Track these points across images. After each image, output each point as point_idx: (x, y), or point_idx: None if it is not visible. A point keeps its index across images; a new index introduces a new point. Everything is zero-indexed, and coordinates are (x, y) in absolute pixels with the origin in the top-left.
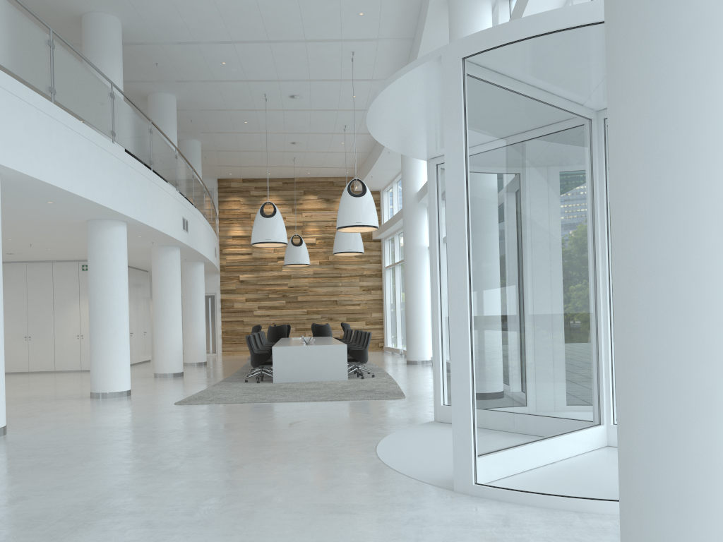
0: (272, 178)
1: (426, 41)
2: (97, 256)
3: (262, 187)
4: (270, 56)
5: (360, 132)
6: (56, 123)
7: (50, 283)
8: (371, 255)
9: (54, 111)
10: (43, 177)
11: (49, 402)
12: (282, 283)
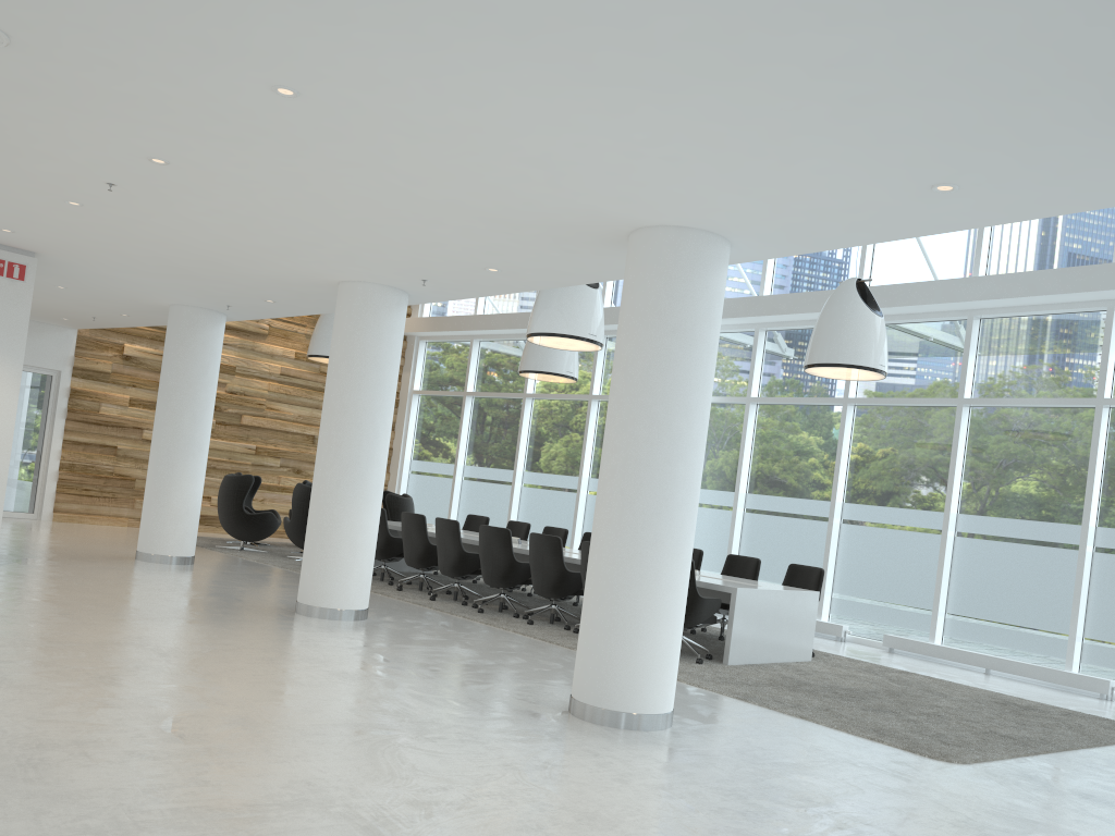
0: None
1: None
2: (698, 335)
3: None
4: None
5: None
6: None
7: None
8: None
9: None
10: None
11: (604, 755)
12: None
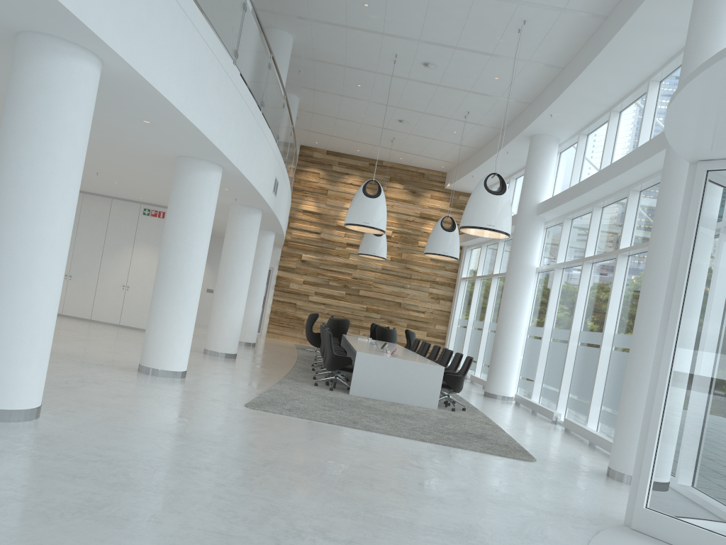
0: (359, 157)
1: (635, 20)
2: (181, 202)
3: (346, 164)
4: (423, 7)
5: (481, 123)
6: (183, 15)
7: (105, 221)
8: (447, 262)
9: None
10: (155, 82)
11: (90, 368)
12: (346, 272)
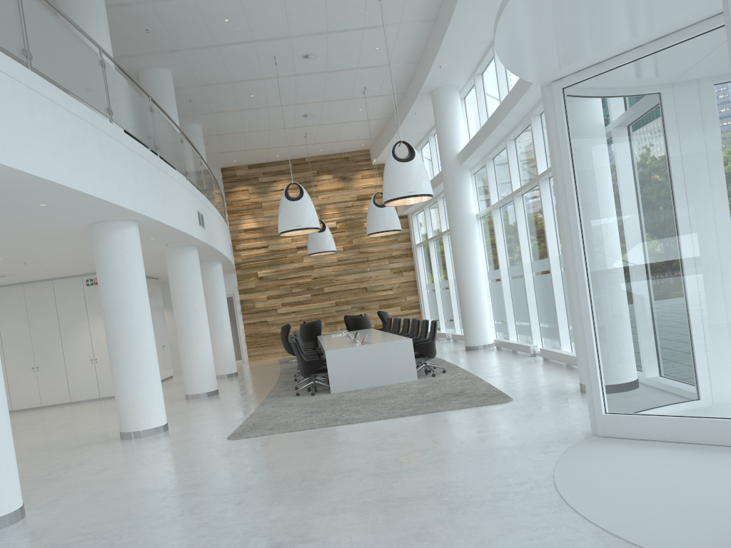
0: (281, 161)
1: None
2: (107, 267)
3: (270, 172)
4: (281, 5)
5: (381, 93)
6: (37, 96)
7: (53, 304)
8: (398, 234)
9: (33, 81)
10: (30, 168)
11: (72, 451)
12: (304, 275)
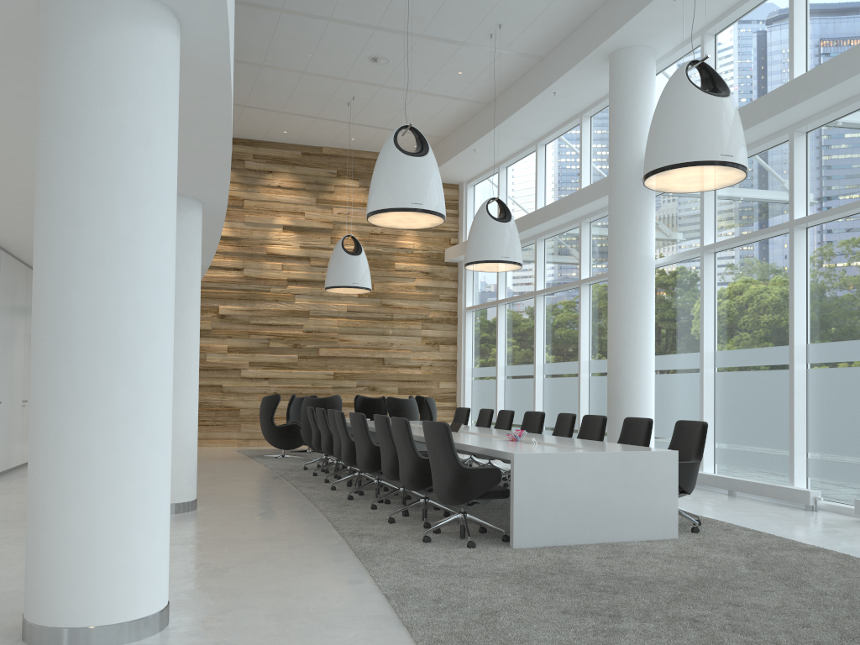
0: (285, 144)
1: None
2: (83, 117)
3: (266, 156)
4: None
5: (511, 48)
6: None
7: None
8: (441, 288)
9: None
10: None
11: None
12: (293, 324)
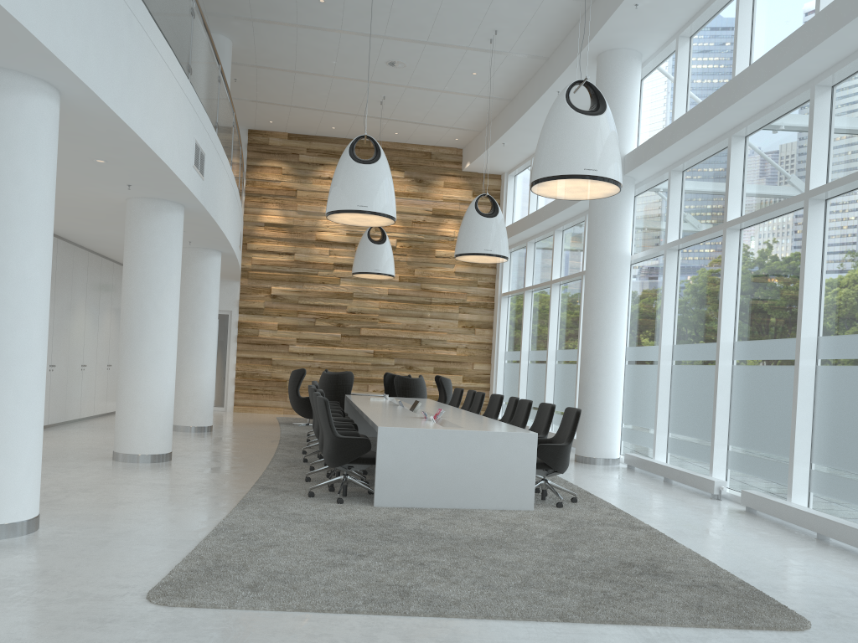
0: (336, 138)
1: None
2: None
3: (318, 150)
4: None
5: (514, 51)
6: None
7: None
8: (479, 274)
9: None
10: None
11: None
12: (337, 305)
